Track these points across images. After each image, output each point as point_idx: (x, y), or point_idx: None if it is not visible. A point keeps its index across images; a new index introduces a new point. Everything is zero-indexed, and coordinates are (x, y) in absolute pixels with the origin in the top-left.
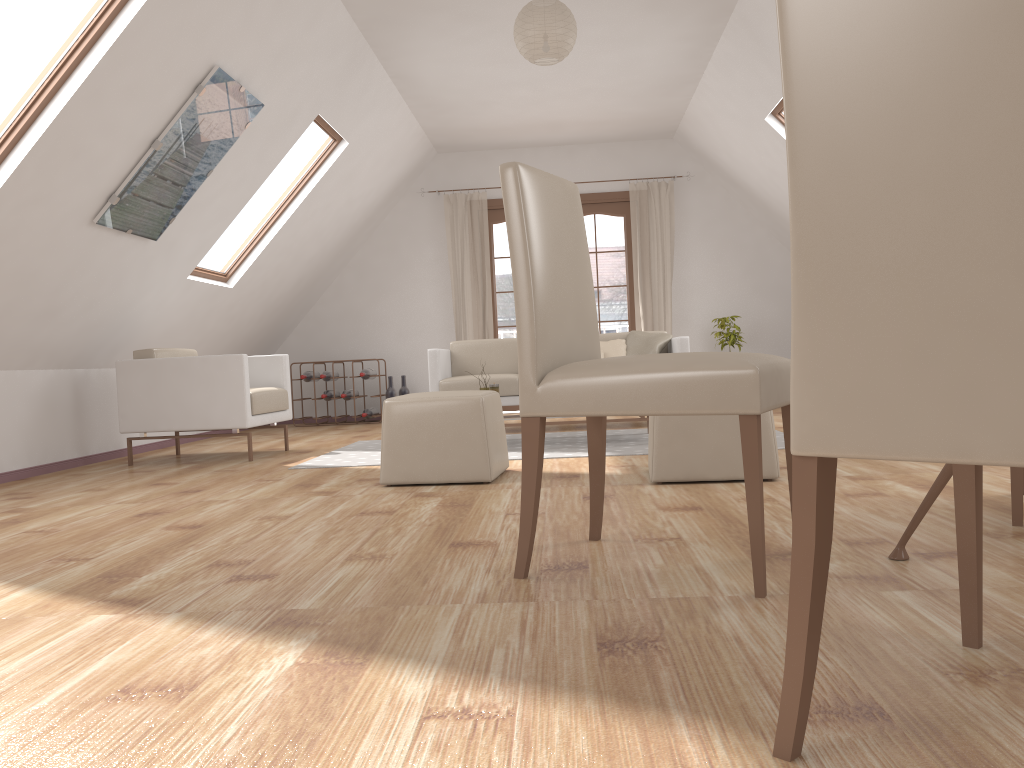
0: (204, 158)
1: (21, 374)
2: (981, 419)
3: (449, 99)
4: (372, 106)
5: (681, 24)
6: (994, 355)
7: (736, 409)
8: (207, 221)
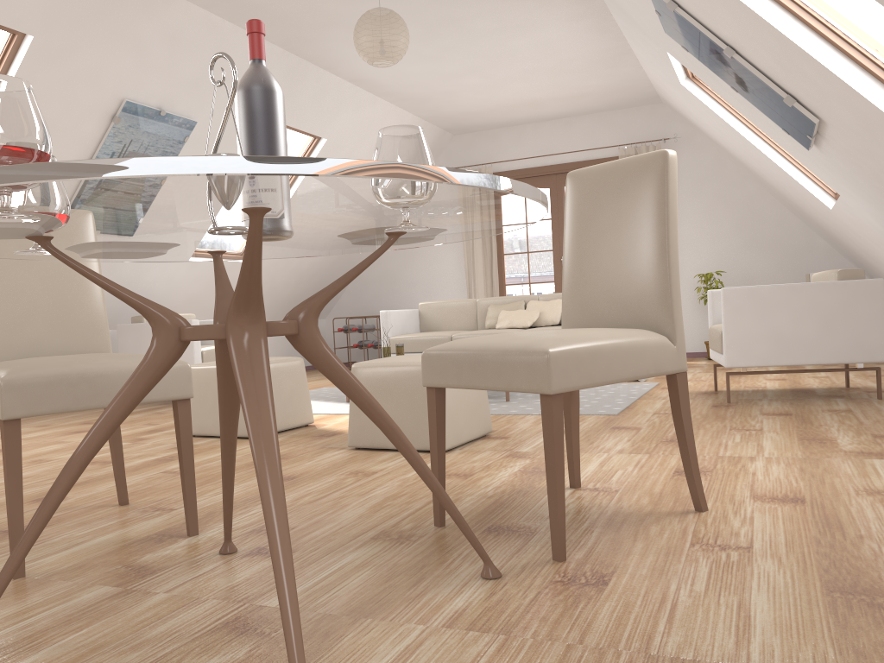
0: None
1: None
2: None
3: (416, 92)
4: (339, 107)
5: (558, 6)
6: None
7: None
8: None
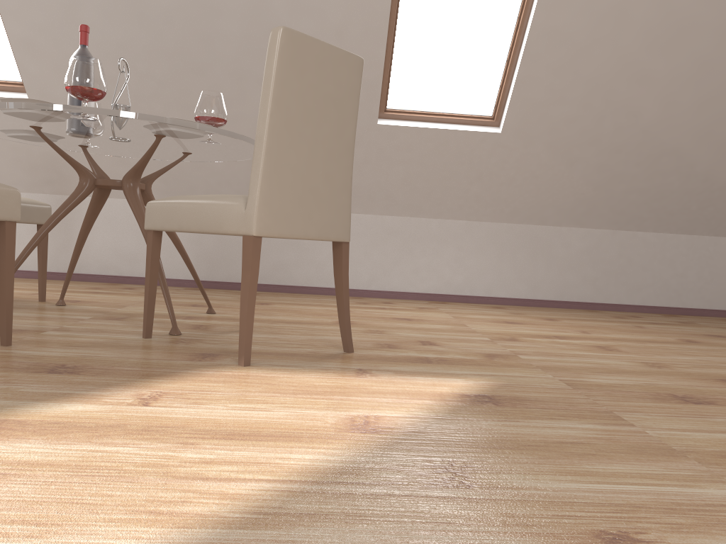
0: None
1: None
2: (312, 224)
3: None
4: None
5: None
6: (316, 204)
7: (6, 217)
8: None
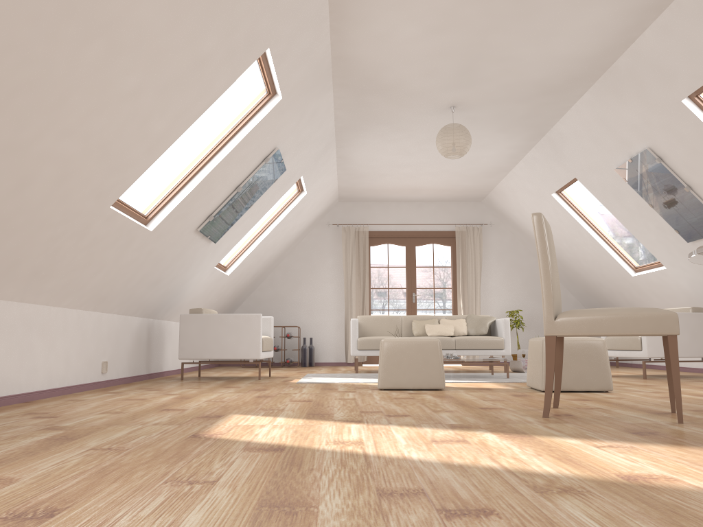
0: (252, 197)
1: (130, 318)
2: None
3: (363, 171)
4: (323, 173)
5: (513, 140)
6: None
7: (666, 332)
8: (236, 234)
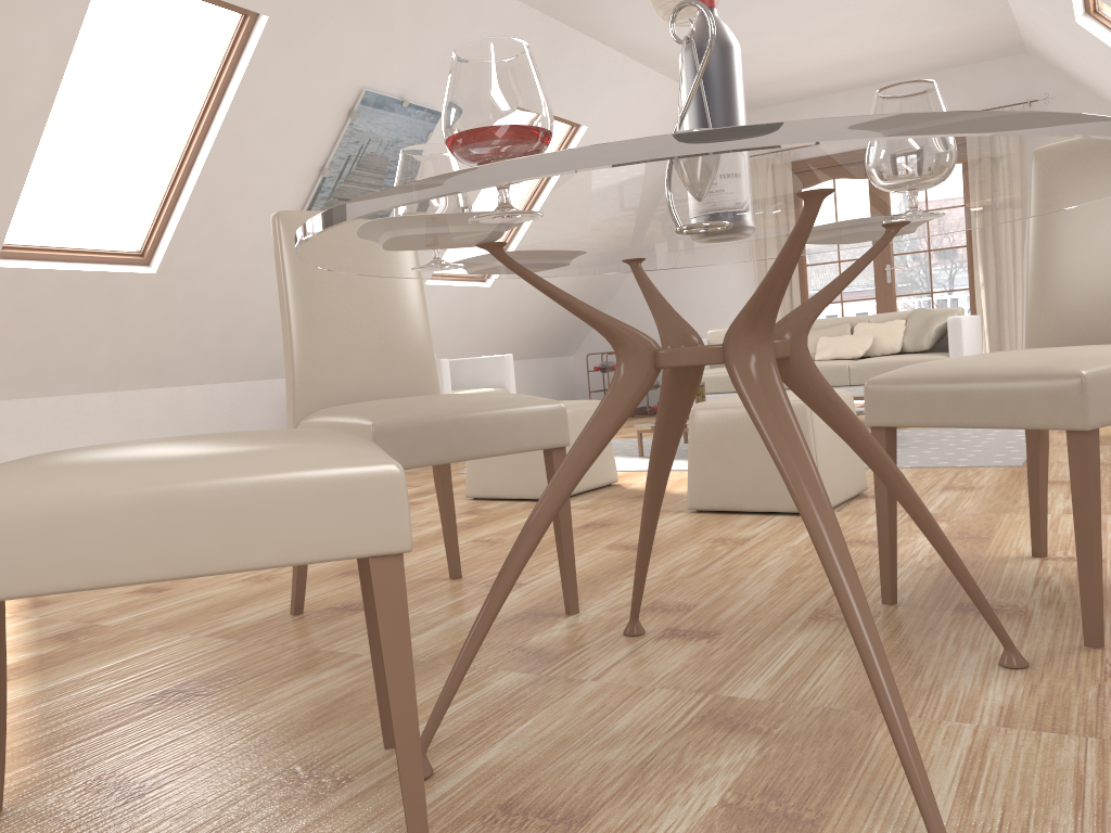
0: (388, 174)
1: (267, 383)
2: None
3: None
4: (604, 84)
5: None
6: None
7: None
8: None
